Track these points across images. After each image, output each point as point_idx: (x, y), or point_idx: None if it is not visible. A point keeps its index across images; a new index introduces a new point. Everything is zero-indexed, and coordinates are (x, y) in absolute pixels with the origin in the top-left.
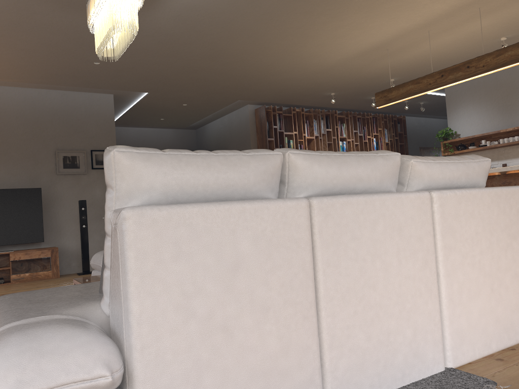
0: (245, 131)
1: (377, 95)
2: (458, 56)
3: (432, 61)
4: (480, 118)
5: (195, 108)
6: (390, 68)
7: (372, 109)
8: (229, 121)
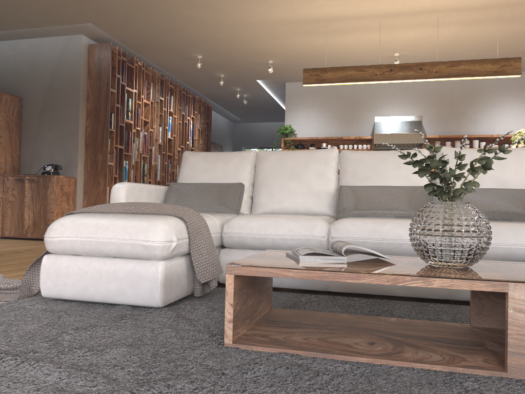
0: (70, 70)
1: (306, 72)
2: (348, 58)
3: (327, 54)
4: (319, 123)
5: (7, 11)
6: (291, 48)
7: (197, 88)
8: (32, 49)
